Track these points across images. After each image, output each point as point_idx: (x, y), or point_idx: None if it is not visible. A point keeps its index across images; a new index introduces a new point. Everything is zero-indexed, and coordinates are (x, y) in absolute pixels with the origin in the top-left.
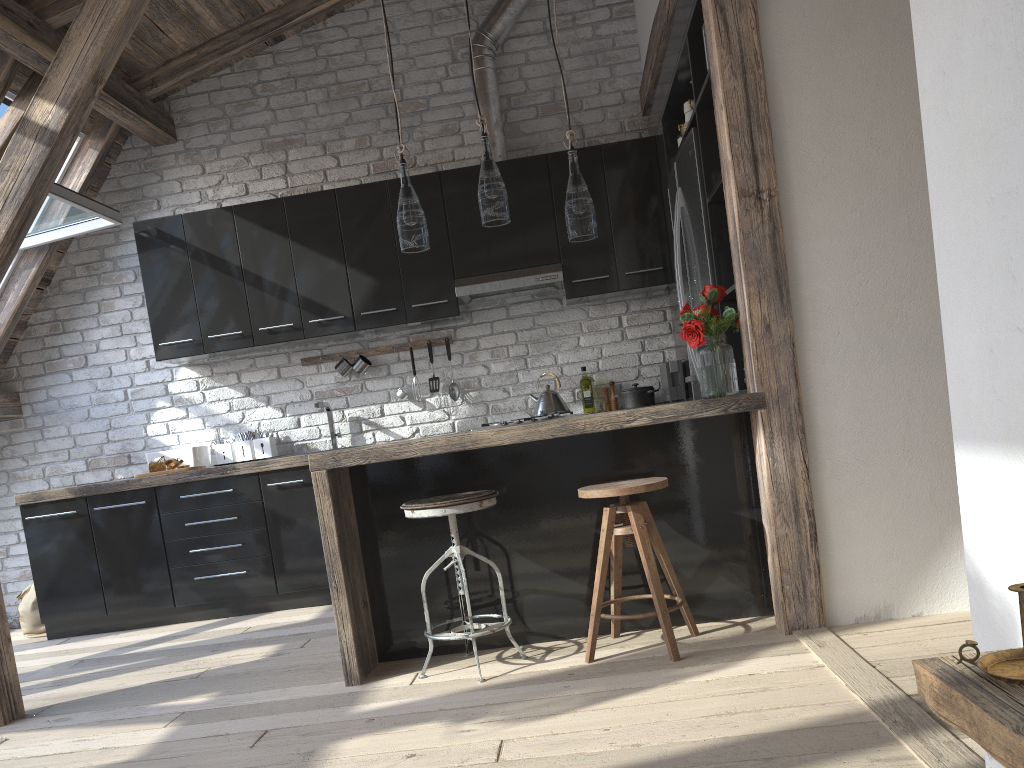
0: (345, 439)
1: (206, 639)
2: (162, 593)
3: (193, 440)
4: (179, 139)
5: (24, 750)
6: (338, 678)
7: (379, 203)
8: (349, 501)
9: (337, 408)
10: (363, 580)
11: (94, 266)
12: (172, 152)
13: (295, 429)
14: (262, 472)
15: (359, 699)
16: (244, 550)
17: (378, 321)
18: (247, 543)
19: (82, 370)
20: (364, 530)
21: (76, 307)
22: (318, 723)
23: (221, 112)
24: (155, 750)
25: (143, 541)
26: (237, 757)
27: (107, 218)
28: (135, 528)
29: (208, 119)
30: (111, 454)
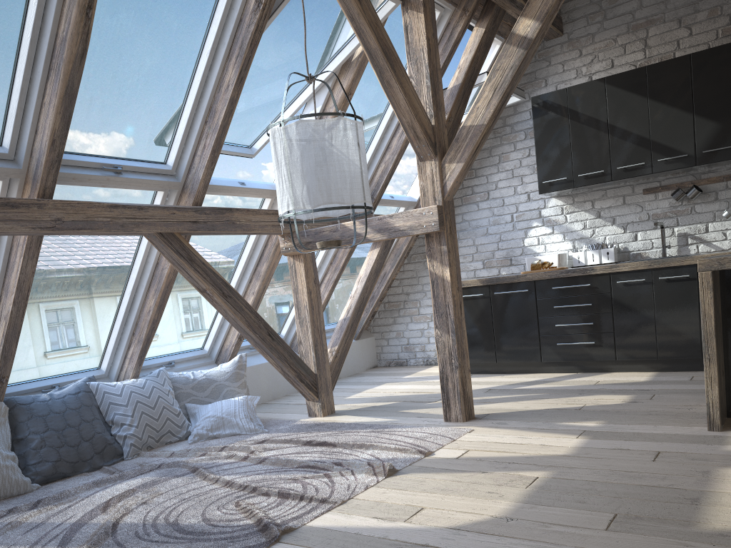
0: (672, 250)
1: (569, 385)
2: (533, 352)
3: (555, 249)
4: (564, 33)
5: (489, 438)
6: (696, 424)
7: (729, 61)
8: (718, 295)
9: (668, 226)
10: (722, 355)
11: (498, 131)
12: (558, 43)
13: (632, 242)
14: (612, 273)
15: (725, 441)
16: (593, 327)
17: (716, 157)
18: (596, 323)
19: (485, 202)
20: (726, 318)
21: (484, 159)
22: (700, 453)
23: (598, 7)
24: (580, 451)
25: (523, 316)
26: (646, 465)
27: (517, 96)
28: (519, 307)
29: (587, 14)
30: (499, 258)
